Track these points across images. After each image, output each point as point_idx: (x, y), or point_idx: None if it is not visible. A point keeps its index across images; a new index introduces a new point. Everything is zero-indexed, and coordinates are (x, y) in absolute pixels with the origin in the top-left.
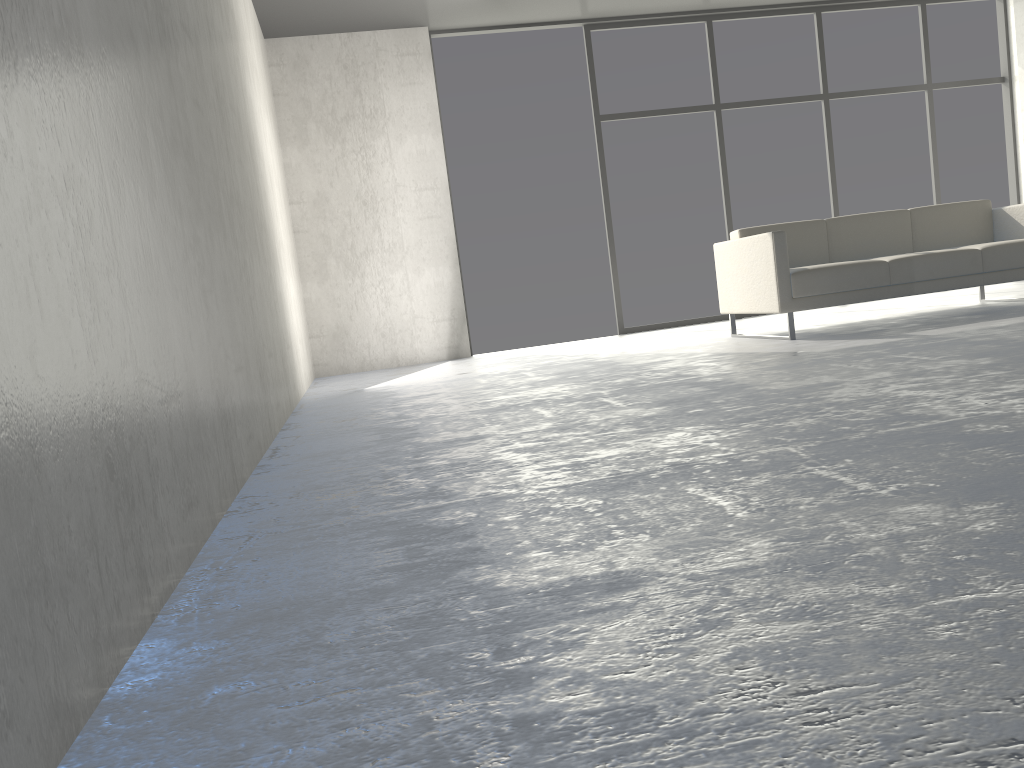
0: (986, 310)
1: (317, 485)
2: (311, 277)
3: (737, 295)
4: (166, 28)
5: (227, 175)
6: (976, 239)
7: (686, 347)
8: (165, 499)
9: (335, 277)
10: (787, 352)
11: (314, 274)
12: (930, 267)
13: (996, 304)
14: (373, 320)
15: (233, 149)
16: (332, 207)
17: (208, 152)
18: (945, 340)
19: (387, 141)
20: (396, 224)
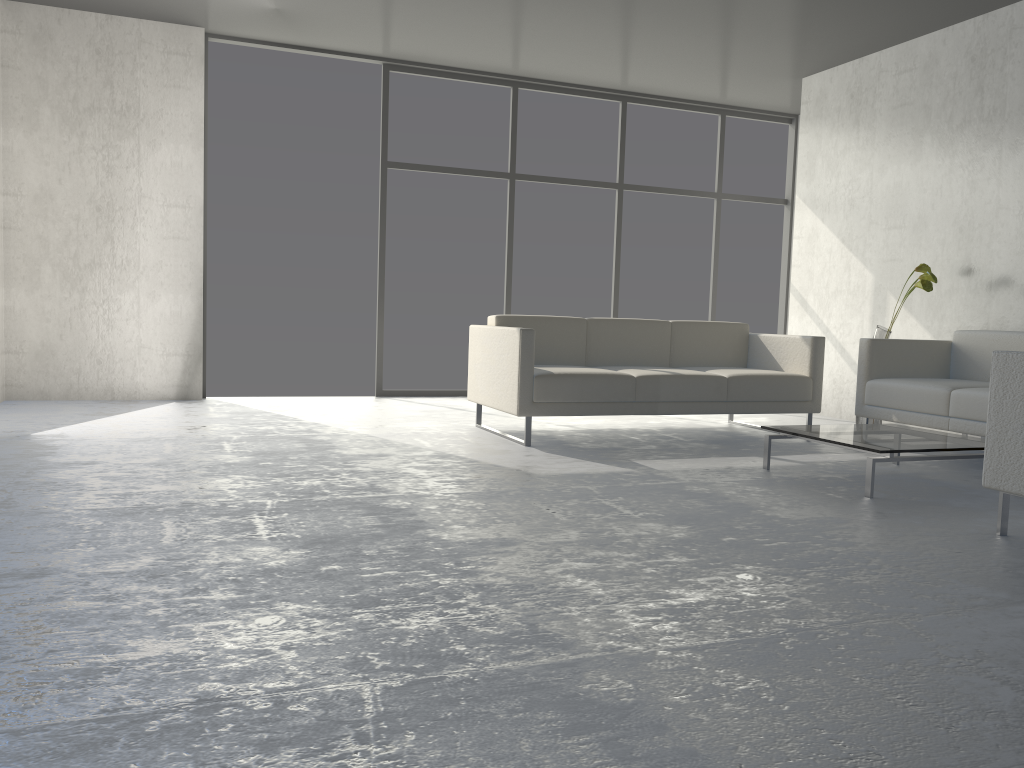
0: (727, 438)
1: None
2: (18, 283)
3: (484, 385)
4: None
5: None
6: (731, 361)
7: (420, 434)
8: None
9: (49, 287)
10: (507, 468)
11: (22, 280)
12: (676, 389)
13: (740, 430)
14: (89, 343)
15: None
16: (57, 207)
17: None
18: (664, 482)
19: (137, 144)
20: (134, 239)
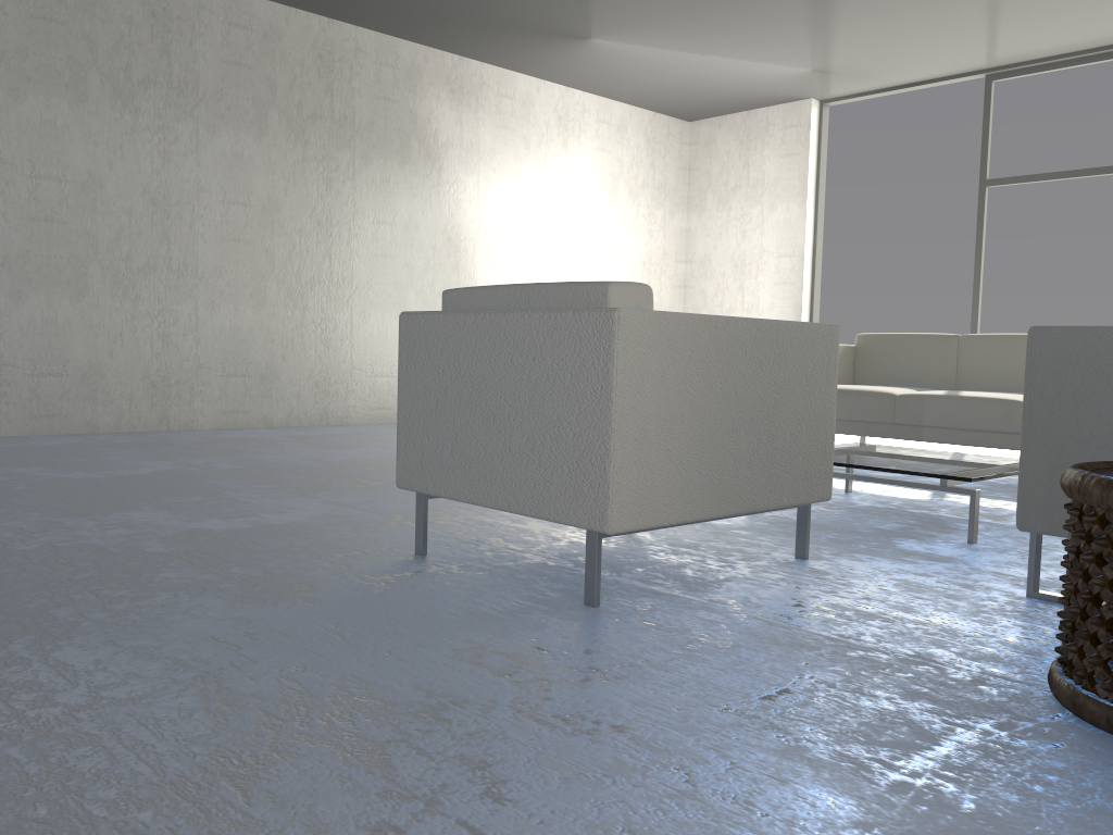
0: None
1: (171, 434)
2: None
3: None
4: (175, 213)
5: (309, 269)
6: None
7: None
8: (9, 406)
9: None
10: None
11: None
12: (944, 412)
13: None
14: None
15: (355, 250)
16: (712, 267)
17: (247, 262)
18: None
19: (761, 209)
20: (756, 287)
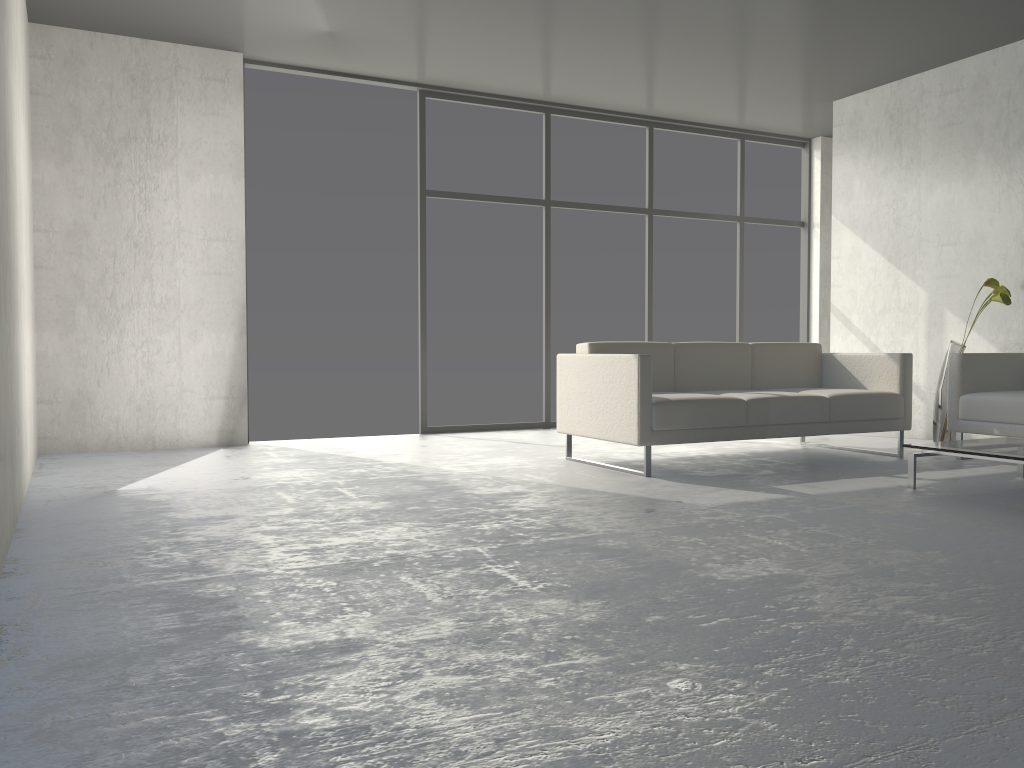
0: (824, 459)
1: None
2: (51, 326)
3: (583, 416)
4: None
5: None
6: (807, 382)
7: (524, 470)
8: None
9: (84, 330)
10: (664, 500)
11: (56, 323)
12: (784, 411)
13: (823, 451)
14: (128, 389)
15: None
16: (92, 243)
17: None
18: (839, 507)
19: (175, 175)
20: (174, 276)
